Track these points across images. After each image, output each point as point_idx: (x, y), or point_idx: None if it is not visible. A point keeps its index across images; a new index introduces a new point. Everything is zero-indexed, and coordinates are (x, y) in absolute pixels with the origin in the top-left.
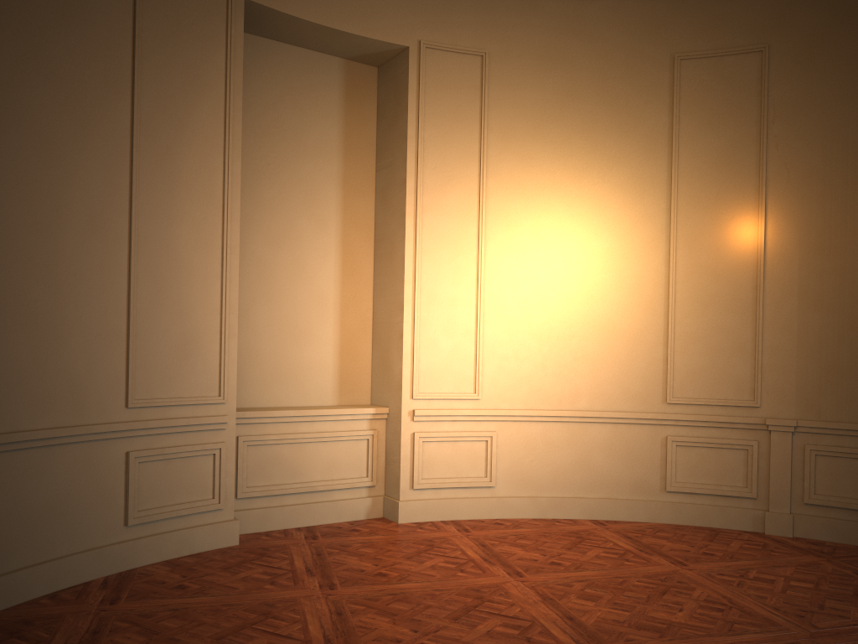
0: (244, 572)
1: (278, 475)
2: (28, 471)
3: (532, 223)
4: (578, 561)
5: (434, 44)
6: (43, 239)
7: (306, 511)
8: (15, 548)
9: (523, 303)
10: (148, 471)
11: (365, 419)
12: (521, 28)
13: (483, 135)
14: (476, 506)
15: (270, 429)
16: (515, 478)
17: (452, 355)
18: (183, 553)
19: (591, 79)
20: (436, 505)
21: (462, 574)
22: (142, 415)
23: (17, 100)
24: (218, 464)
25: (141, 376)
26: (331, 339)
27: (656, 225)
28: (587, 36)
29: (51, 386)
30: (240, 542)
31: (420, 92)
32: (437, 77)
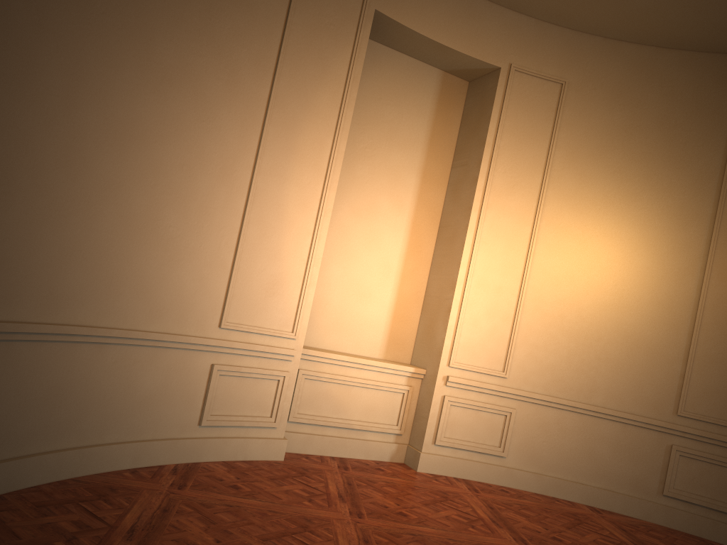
0: (287, 485)
1: (324, 409)
2: (136, 364)
3: (580, 233)
4: (577, 541)
5: (522, 68)
6: (185, 178)
7: (341, 444)
8: (113, 425)
9: (559, 302)
10: (225, 384)
11: (404, 376)
12: (600, 65)
13: (551, 151)
14: (486, 471)
15: (325, 368)
16: (525, 453)
17: (489, 335)
18: (238, 458)
19: (655, 117)
20: (451, 462)
21: (472, 530)
22: (229, 336)
23: (188, 63)
24: (280, 389)
25: (235, 303)
26: (388, 302)
27: (694, 253)
28: (659, 79)
29: (167, 298)
30: (284, 458)
31: (503, 107)
32: (520, 96)
